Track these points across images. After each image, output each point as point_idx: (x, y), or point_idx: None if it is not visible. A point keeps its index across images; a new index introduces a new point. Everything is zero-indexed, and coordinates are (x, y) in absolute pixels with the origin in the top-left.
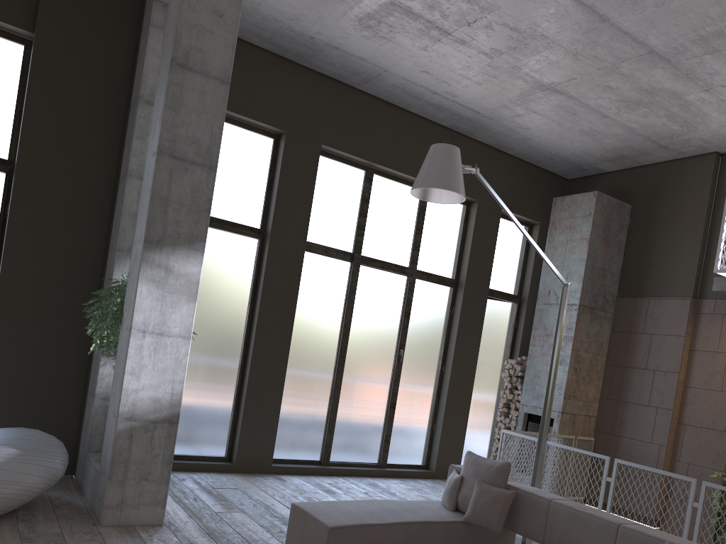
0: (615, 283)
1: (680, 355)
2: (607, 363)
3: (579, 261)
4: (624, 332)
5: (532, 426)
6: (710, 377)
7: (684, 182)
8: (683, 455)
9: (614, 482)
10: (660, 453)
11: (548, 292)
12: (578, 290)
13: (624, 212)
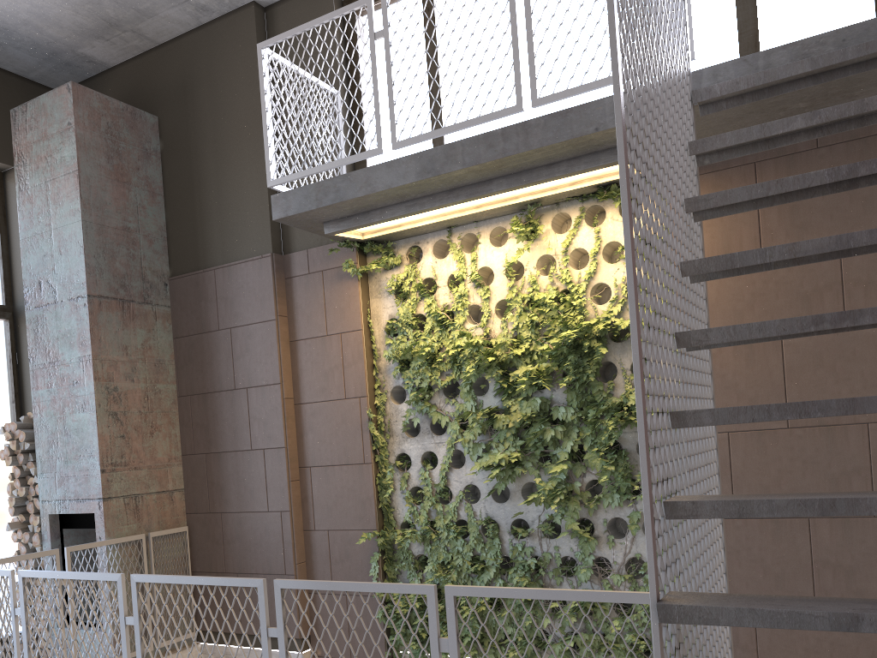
0: (160, 254)
1: (276, 353)
2: (181, 393)
3: (72, 215)
4: (194, 335)
5: (73, 536)
6: (327, 380)
7: (222, 61)
8: (319, 518)
9: (140, 623)
10: (284, 525)
11: (39, 284)
12: (82, 269)
13: (146, 127)
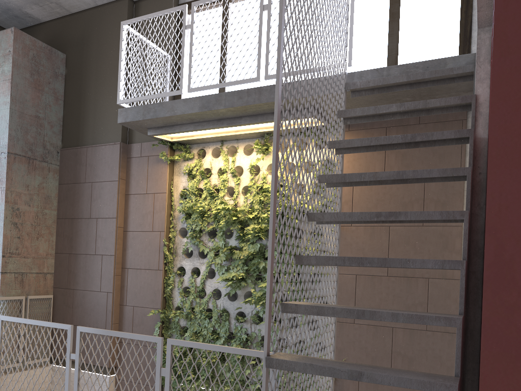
0: (56, 134)
1: (116, 200)
2: (59, 216)
3: (4, 104)
4: (70, 183)
5: None
6: (143, 219)
7: (106, 28)
8: (129, 298)
9: (0, 344)
10: (108, 300)
11: None
12: (6, 137)
13: (58, 59)
